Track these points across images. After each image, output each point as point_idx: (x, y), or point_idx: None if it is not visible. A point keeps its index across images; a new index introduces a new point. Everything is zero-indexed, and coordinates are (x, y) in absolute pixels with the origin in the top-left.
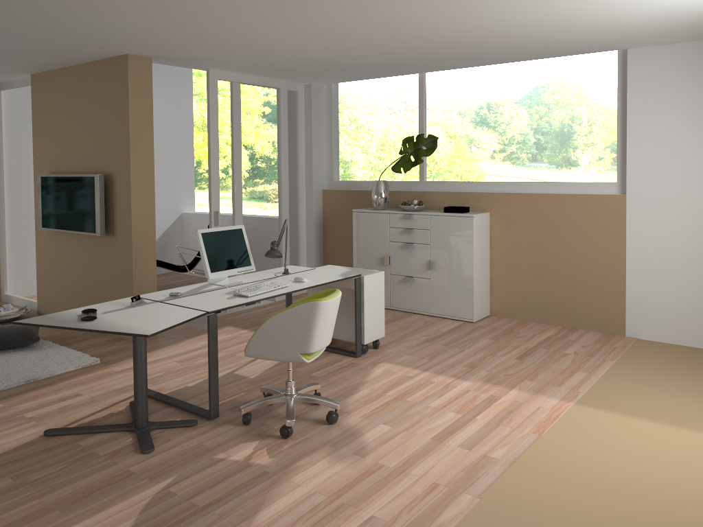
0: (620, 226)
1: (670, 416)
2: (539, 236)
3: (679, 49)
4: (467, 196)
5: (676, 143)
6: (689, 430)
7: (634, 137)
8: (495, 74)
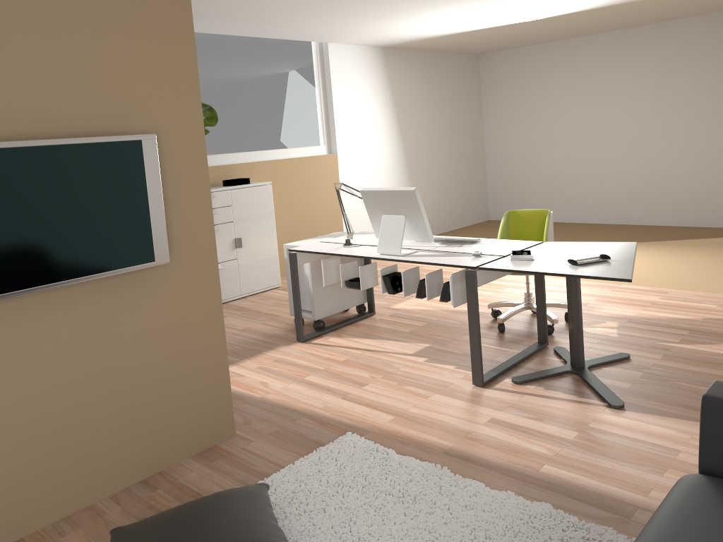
0: (336, 177)
1: None
2: (289, 196)
3: (352, 49)
4: (228, 169)
5: (357, 114)
6: None
7: (337, 110)
8: (231, 45)
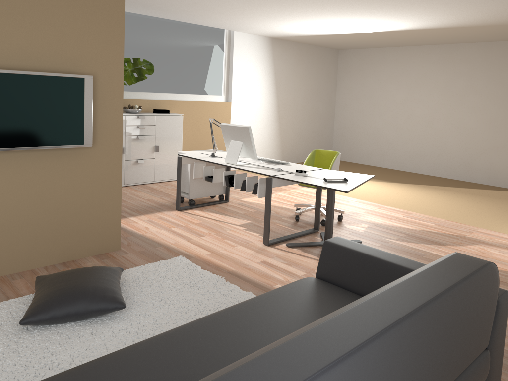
0: (228, 117)
1: None
2: (195, 125)
3: (250, 37)
4: (158, 102)
5: (248, 79)
6: None
7: (235, 74)
8: (170, 26)
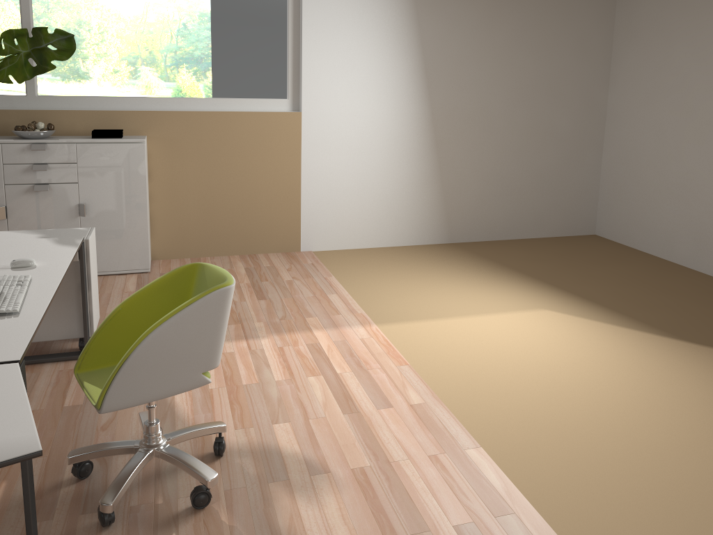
0: (296, 143)
1: (442, 310)
2: (211, 160)
3: None
4: (114, 116)
5: (345, 61)
6: (469, 317)
7: (309, 53)
8: None
